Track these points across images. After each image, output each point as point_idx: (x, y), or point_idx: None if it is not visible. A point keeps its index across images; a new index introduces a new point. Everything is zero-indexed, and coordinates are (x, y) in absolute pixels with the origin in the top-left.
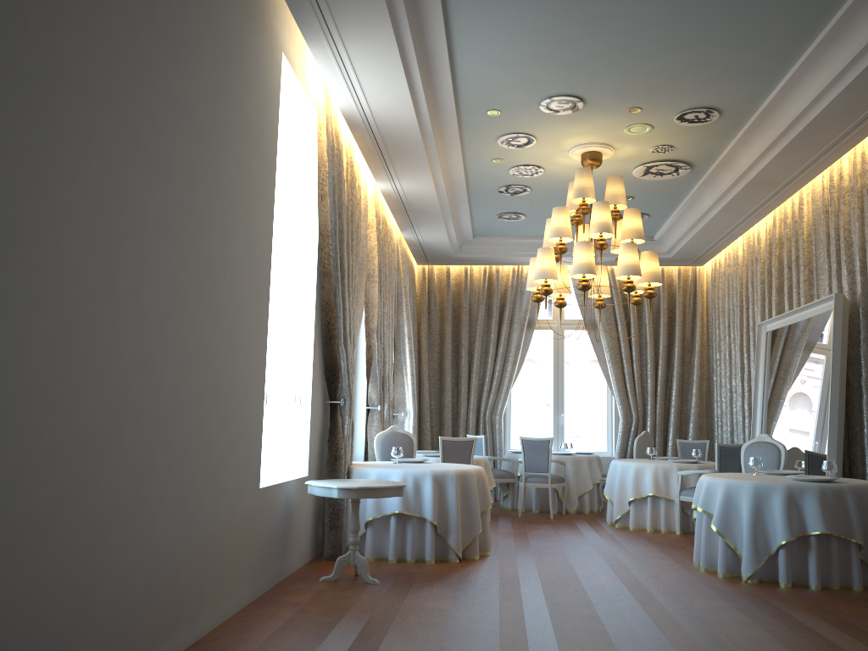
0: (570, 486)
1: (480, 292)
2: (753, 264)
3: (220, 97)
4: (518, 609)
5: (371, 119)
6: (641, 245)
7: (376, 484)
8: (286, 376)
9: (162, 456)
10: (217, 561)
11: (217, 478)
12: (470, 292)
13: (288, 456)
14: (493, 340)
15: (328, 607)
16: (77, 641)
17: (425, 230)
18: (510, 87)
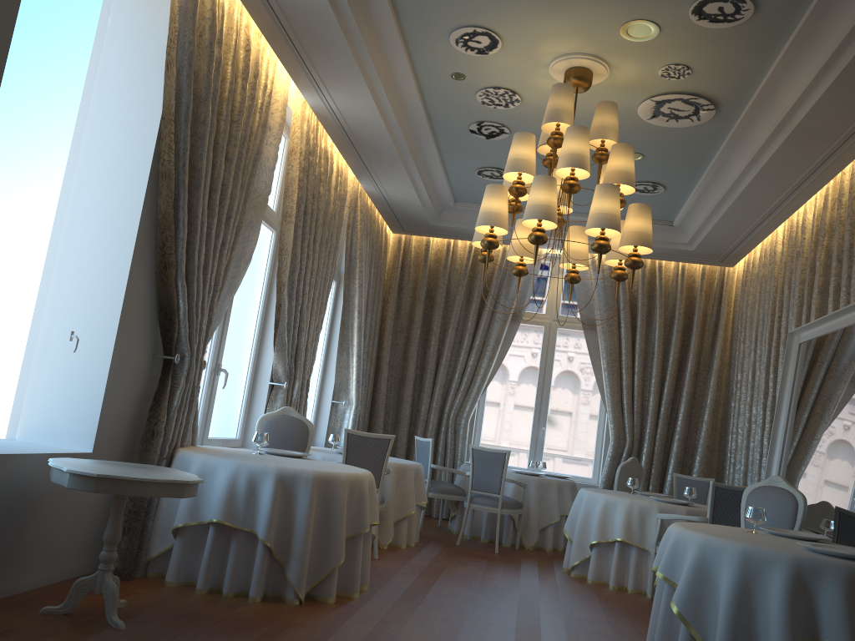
0: (530, 515)
1: (461, 271)
2: (793, 260)
3: None
4: None
5: None
6: (657, 231)
7: (145, 475)
8: (87, 310)
9: None
10: None
11: None
12: (451, 271)
13: (71, 421)
14: (470, 329)
15: None
16: None
17: (385, 179)
18: None
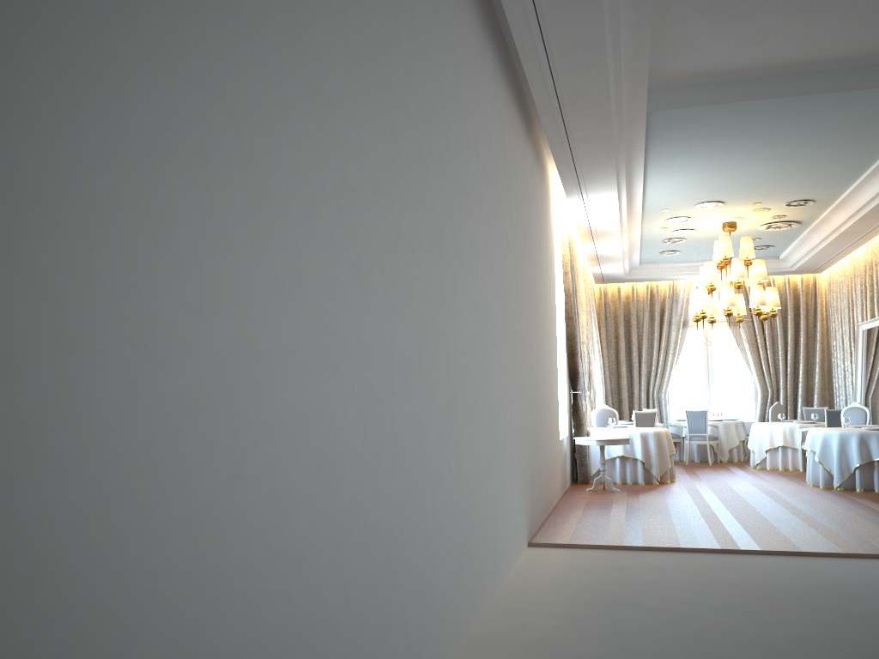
0: (722, 443)
1: (644, 302)
2: (855, 277)
3: (545, 253)
4: (701, 498)
5: (592, 224)
6: (769, 262)
7: (614, 438)
8: None
9: (546, 422)
10: (554, 472)
11: (553, 433)
12: (636, 302)
13: None
14: (656, 338)
15: (601, 498)
16: (541, 490)
17: (607, 266)
18: (677, 200)
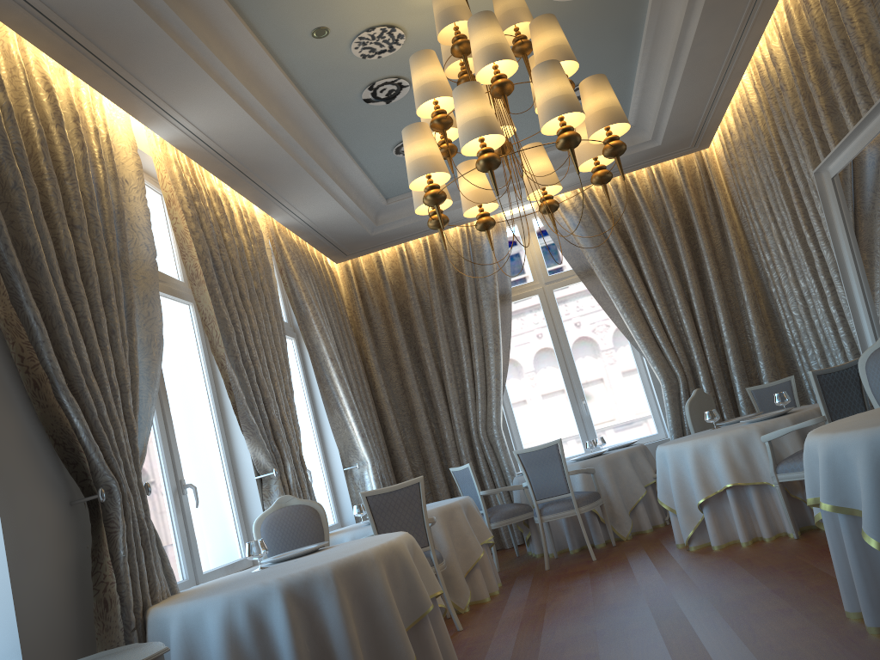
0: (612, 501)
1: (426, 273)
2: (776, 101)
3: None
4: None
5: None
6: None
7: None
8: None
9: None
10: None
11: None
12: (415, 277)
13: None
14: (461, 330)
15: None
16: None
17: (298, 200)
18: None
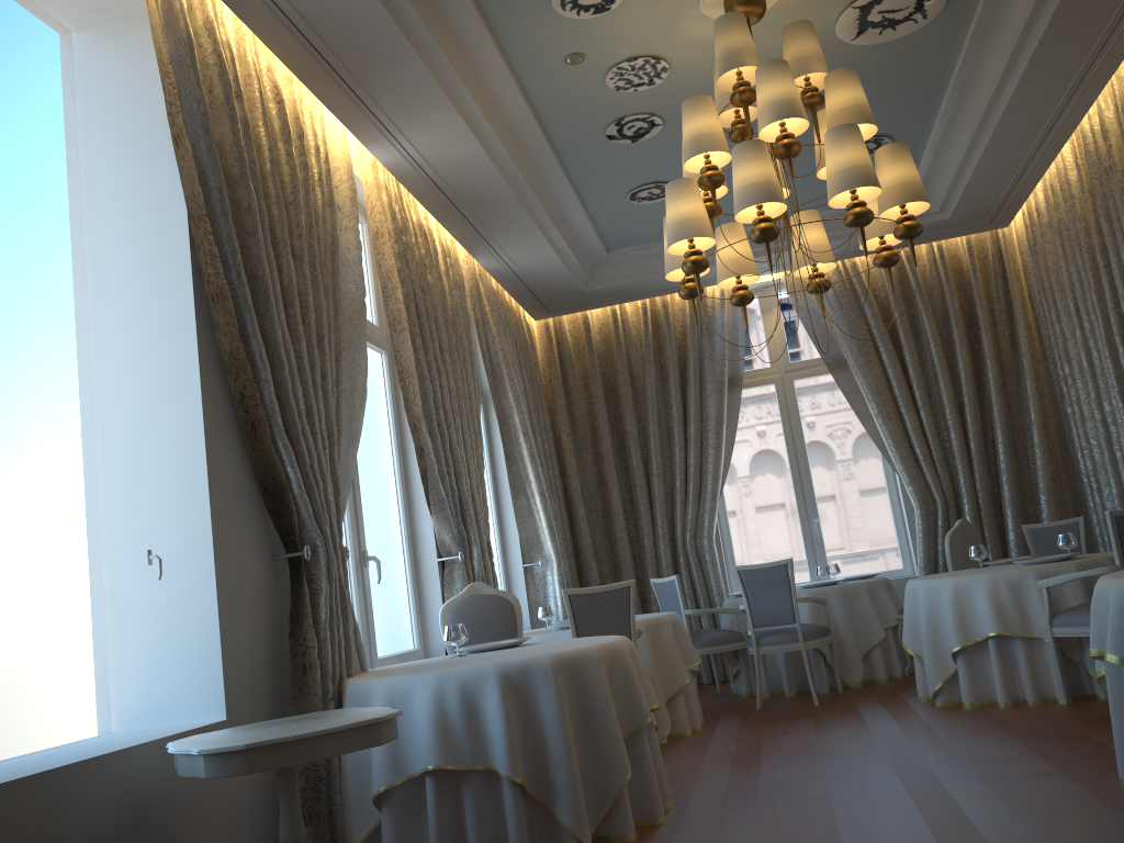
0: (843, 641)
1: (642, 343)
2: (1101, 182)
3: None
4: None
5: None
6: None
7: (315, 726)
8: (161, 517)
9: None
10: None
11: None
12: (628, 347)
13: (183, 684)
14: (677, 417)
15: None
16: None
17: (509, 244)
18: None
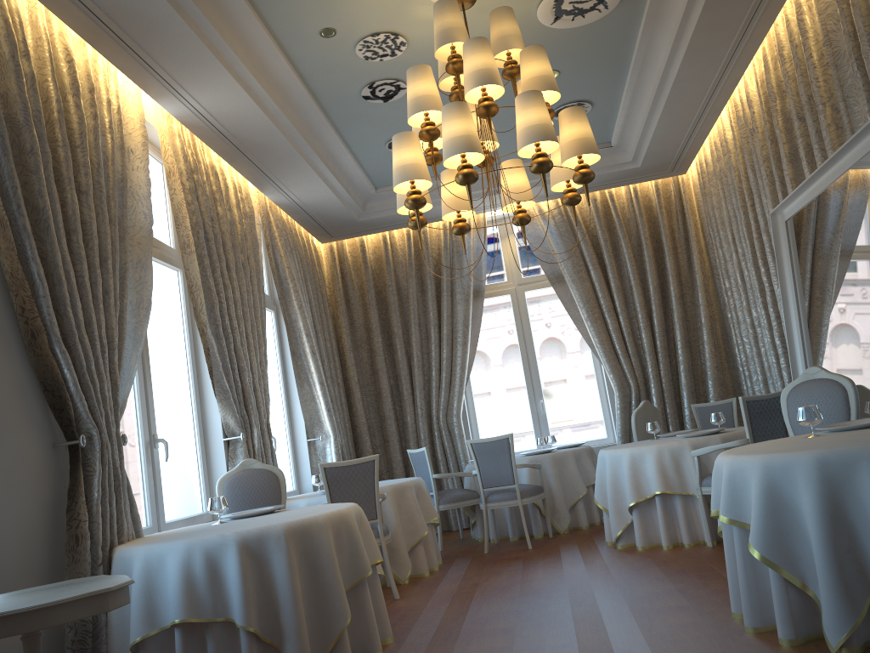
0: (554, 496)
1: (406, 262)
2: (748, 141)
3: None
4: None
5: None
6: None
7: (51, 597)
8: None
9: None
10: None
11: None
12: (396, 265)
13: None
14: (433, 320)
15: None
16: None
17: (291, 182)
18: None
